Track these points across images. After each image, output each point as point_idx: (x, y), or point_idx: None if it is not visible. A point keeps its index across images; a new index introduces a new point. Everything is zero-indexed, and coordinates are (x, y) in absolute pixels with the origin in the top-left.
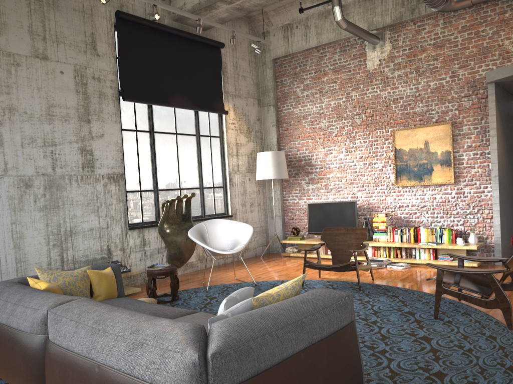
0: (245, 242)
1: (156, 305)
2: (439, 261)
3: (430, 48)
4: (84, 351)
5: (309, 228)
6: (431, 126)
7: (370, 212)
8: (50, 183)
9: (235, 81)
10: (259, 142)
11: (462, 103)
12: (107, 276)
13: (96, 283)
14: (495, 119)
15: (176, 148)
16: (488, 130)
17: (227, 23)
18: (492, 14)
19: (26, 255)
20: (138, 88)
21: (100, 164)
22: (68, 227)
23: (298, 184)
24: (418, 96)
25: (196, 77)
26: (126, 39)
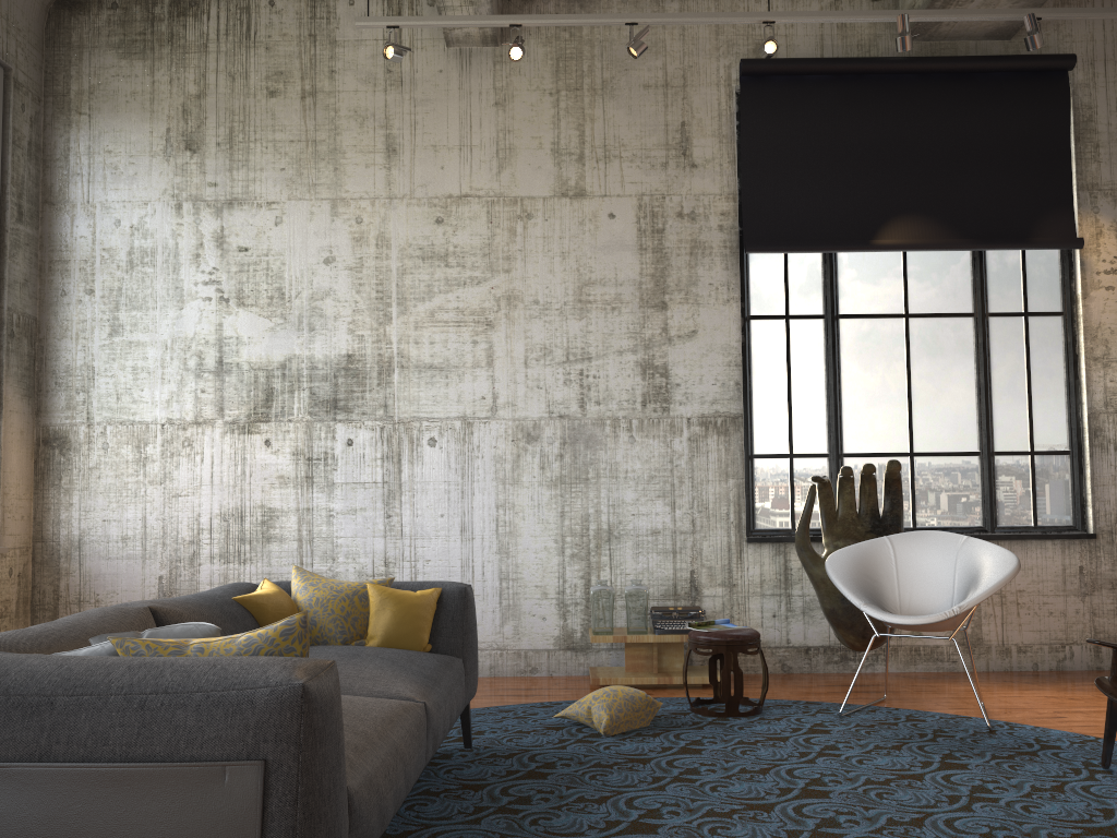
0: (967, 599)
1: (381, 670)
2: None
3: None
4: None
5: None
6: None
7: None
8: (574, 433)
9: None
10: None
11: None
12: (399, 603)
13: (373, 611)
14: None
15: (903, 352)
16: None
17: None
18: None
19: (518, 568)
20: (790, 220)
21: (684, 394)
22: (604, 524)
23: None
24: None
25: (974, 165)
26: (765, 116)
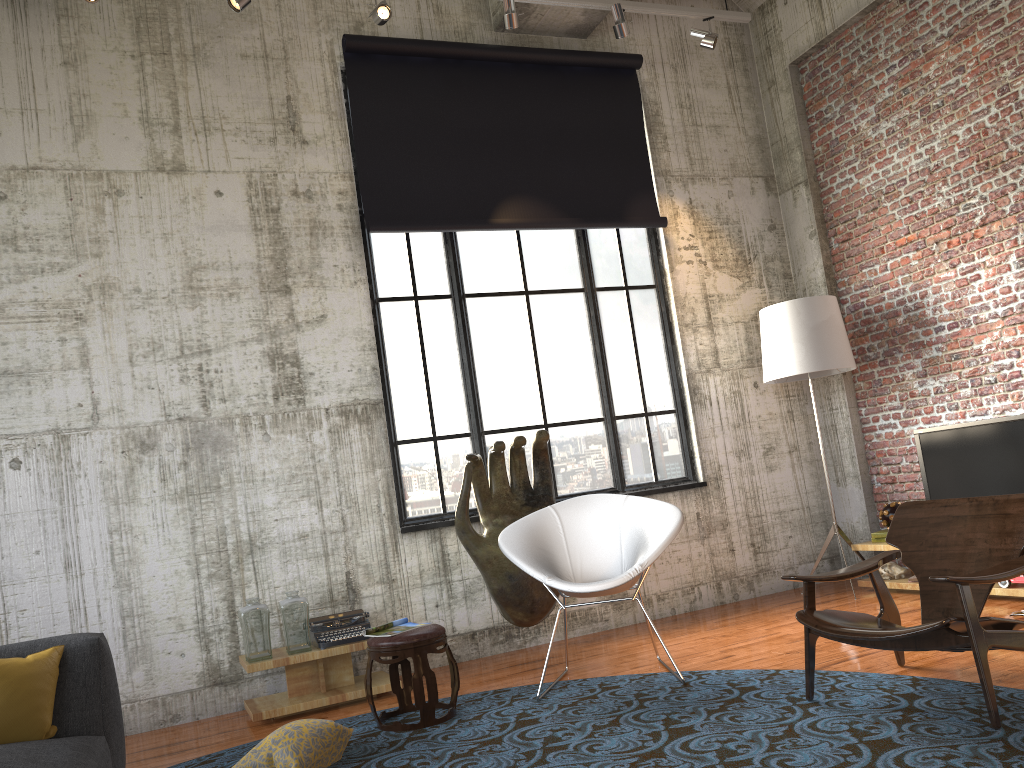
0: (646, 556)
1: None
2: None
3: None
4: None
5: None
6: None
7: None
8: (199, 436)
9: (689, 143)
10: (779, 285)
11: None
12: (2, 678)
13: None
14: None
15: (528, 328)
16: None
17: None
18: None
19: (145, 600)
20: (410, 200)
21: (319, 383)
22: (244, 534)
23: (895, 381)
24: None
25: (570, 151)
26: (373, 94)
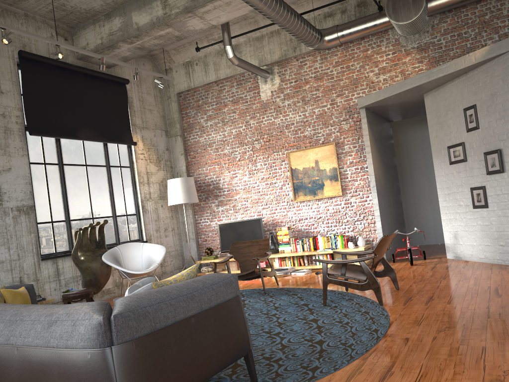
0: (158, 261)
1: None
2: None
3: (312, 80)
4: (3, 340)
5: (221, 247)
6: (319, 147)
7: (275, 227)
8: None
9: (142, 114)
10: (169, 170)
11: (342, 126)
12: (21, 294)
13: (11, 300)
14: (368, 138)
15: (86, 179)
16: (364, 147)
17: (131, 61)
18: (358, 51)
19: None
20: (45, 123)
21: (8, 197)
22: None
23: (208, 207)
24: (306, 121)
25: (103, 111)
26: (31, 77)
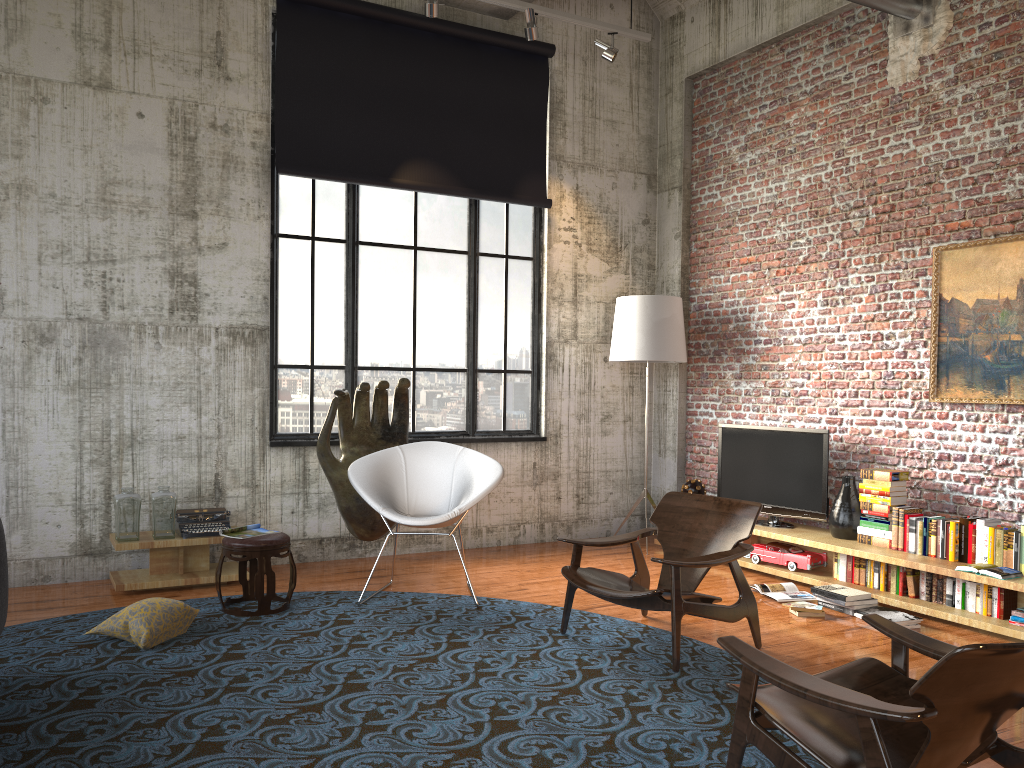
0: (465, 502)
1: None
2: (1006, 627)
3: None
4: None
5: (720, 487)
6: None
7: (868, 465)
8: (95, 337)
9: (586, 133)
10: (642, 274)
11: None
12: None
13: None
14: None
15: (411, 280)
16: None
17: (575, 0)
18: None
19: (29, 475)
20: (320, 148)
21: (213, 304)
22: (127, 429)
23: (718, 378)
24: (1011, 152)
25: (475, 124)
26: (300, 43)
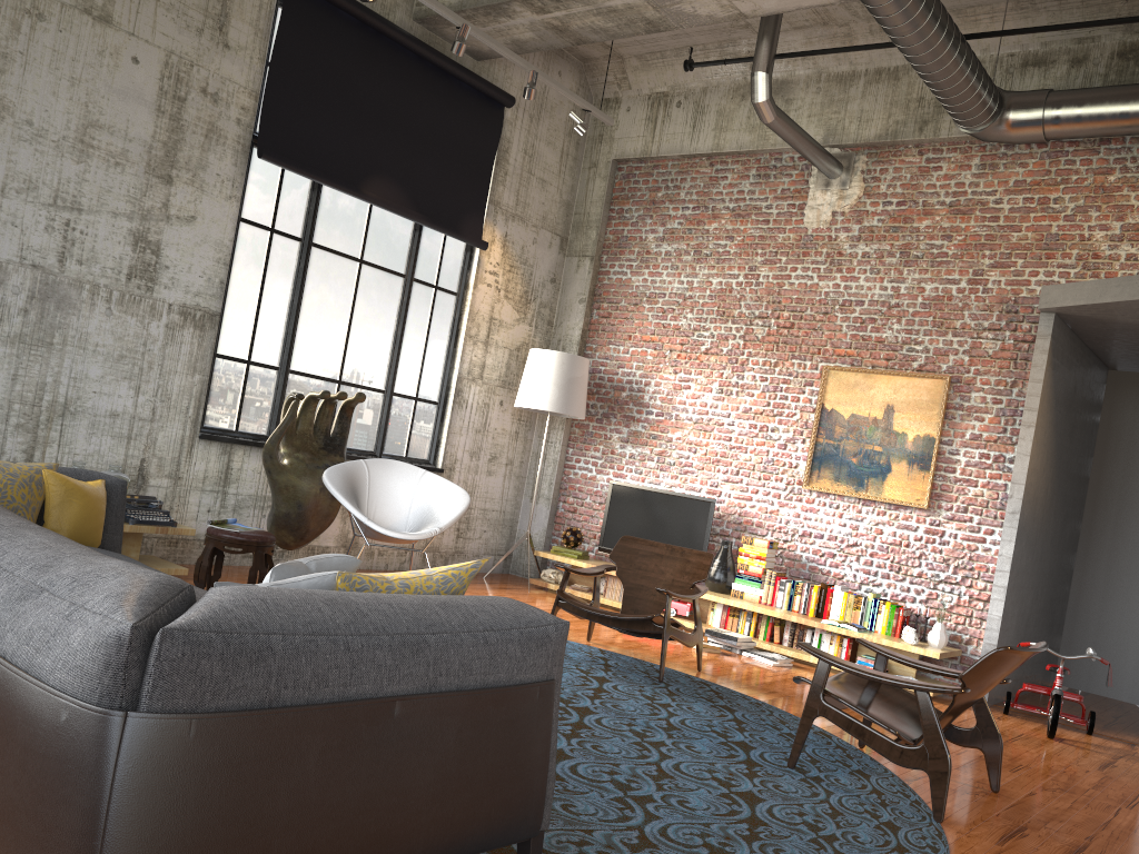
0: (443, 523)
1: None
2: None
3: (942, 212)
4: None
5: (603, 537)
6: (907, 377)
7: (740, 533)
8: (46, 289)
9: (521, 186)
10: (542, 328)
11: (980, 341)
12: (86, 495)
13: (57, 502)
14: (1039, 391)
15: (352, 292)
16: (1021, 411)
17: (533, 59)
18: (1083, 169)
19: None
20: (299, 141)
21: (171, 279)
22: (61, 396)
23: (604, 438)
24: (894, 306)
25: (436, 153)
26: (300, 30)
